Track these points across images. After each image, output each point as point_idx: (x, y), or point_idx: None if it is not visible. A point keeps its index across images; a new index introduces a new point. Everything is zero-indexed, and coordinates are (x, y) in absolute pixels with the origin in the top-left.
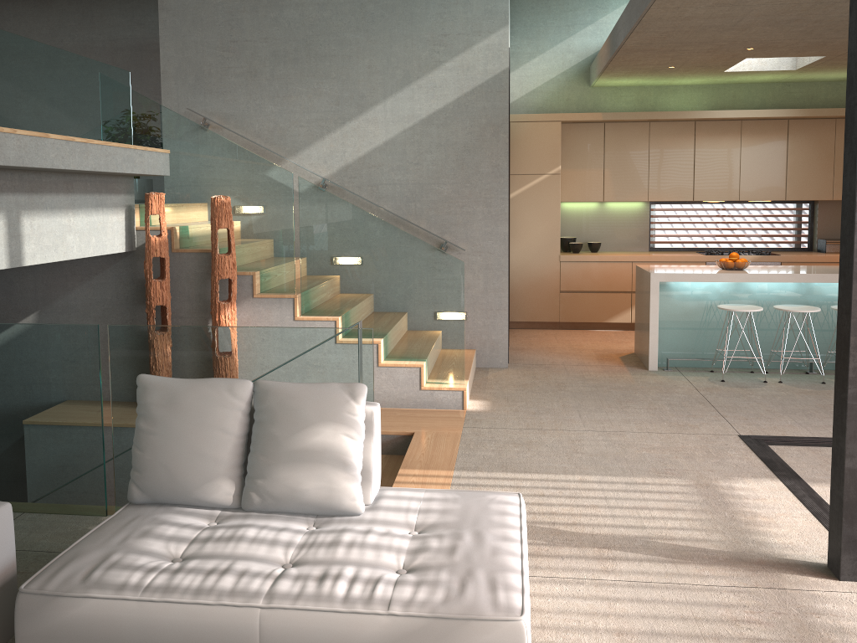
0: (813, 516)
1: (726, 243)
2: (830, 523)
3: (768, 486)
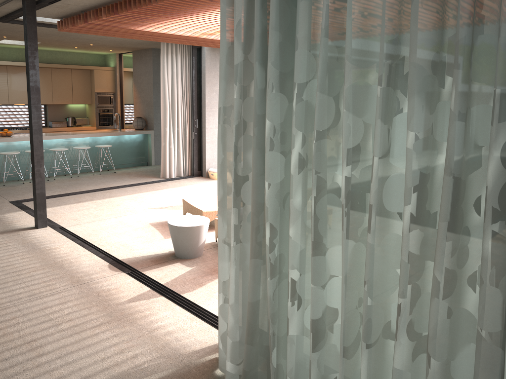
0: (33, 217)
1: (5, 124)
2: (34, 212)
3: (19, 213)
